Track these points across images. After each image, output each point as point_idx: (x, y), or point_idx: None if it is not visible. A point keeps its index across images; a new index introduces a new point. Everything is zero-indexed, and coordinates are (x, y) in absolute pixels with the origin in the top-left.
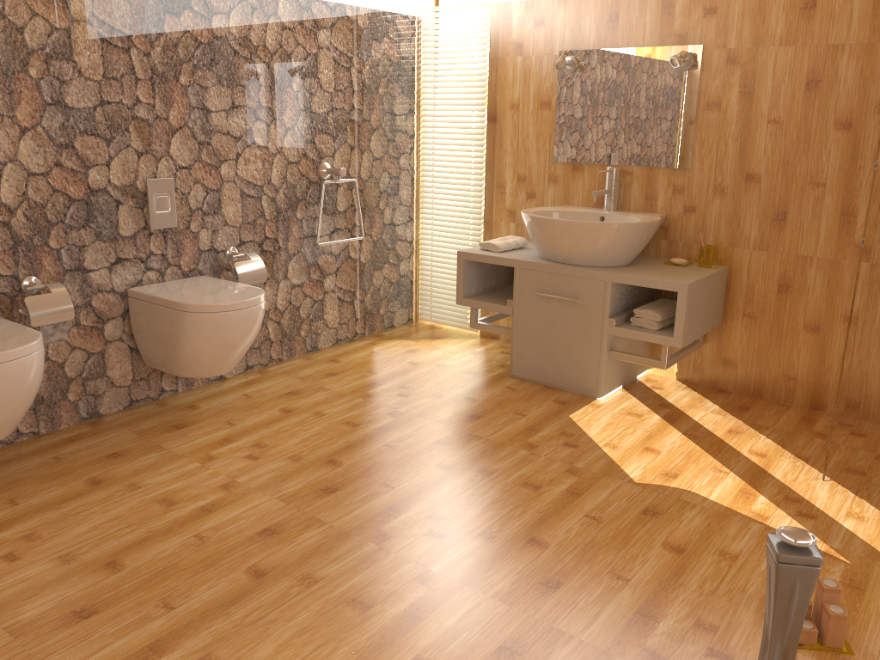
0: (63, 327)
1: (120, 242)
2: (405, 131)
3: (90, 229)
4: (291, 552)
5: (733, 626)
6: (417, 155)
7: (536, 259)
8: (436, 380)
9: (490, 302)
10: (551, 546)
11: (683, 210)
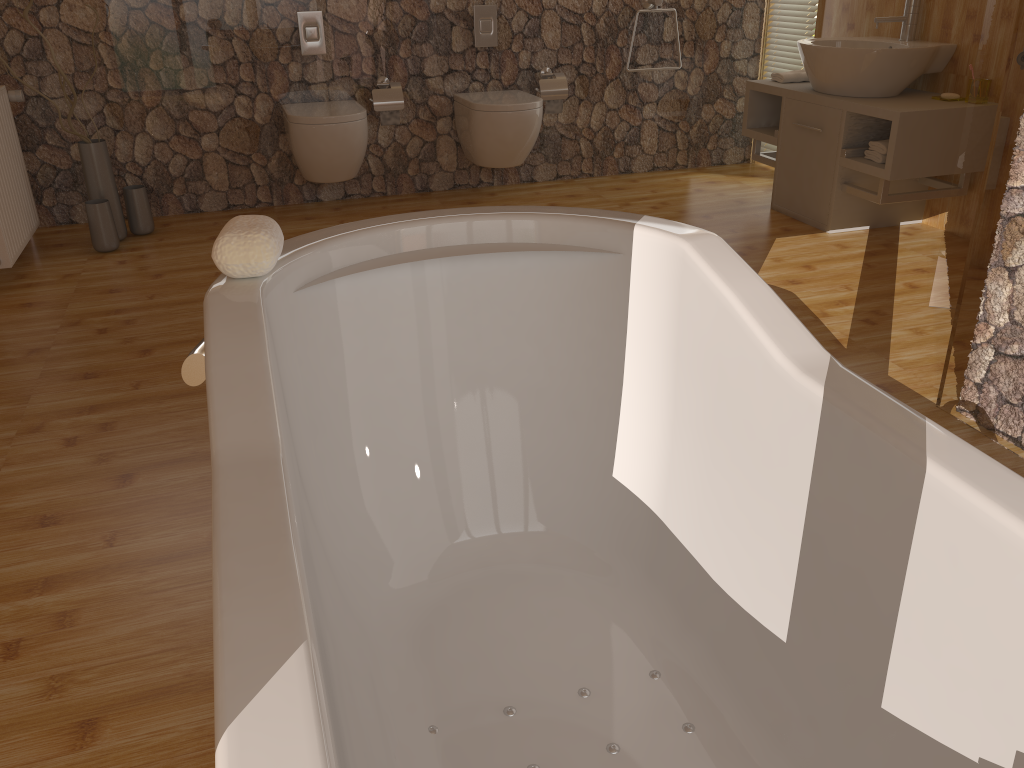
0: (396, 115)
1: (450, 56)
2: None
3: (427, 44)
4: None
5: None
6: None
7: (803, 89)
8: (699, 203)
9: (764, 133)
10: None
11: (972, 39)
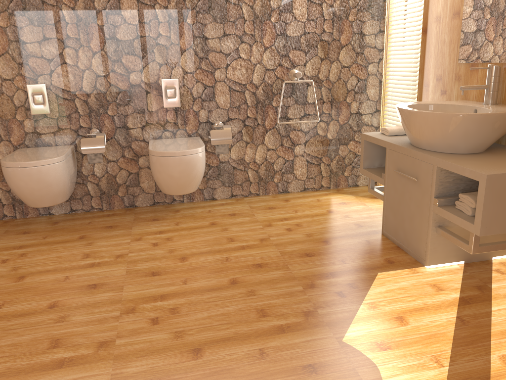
0: (99, 156)
1: (145, 114)
2: (371, 46)
3: (128, 106)
4: (82, 300)
5: None
6: (383, 63)
7: (402, 143)
8: (326, 225)
9: (375, 174)
10: (200, 360)
11: None
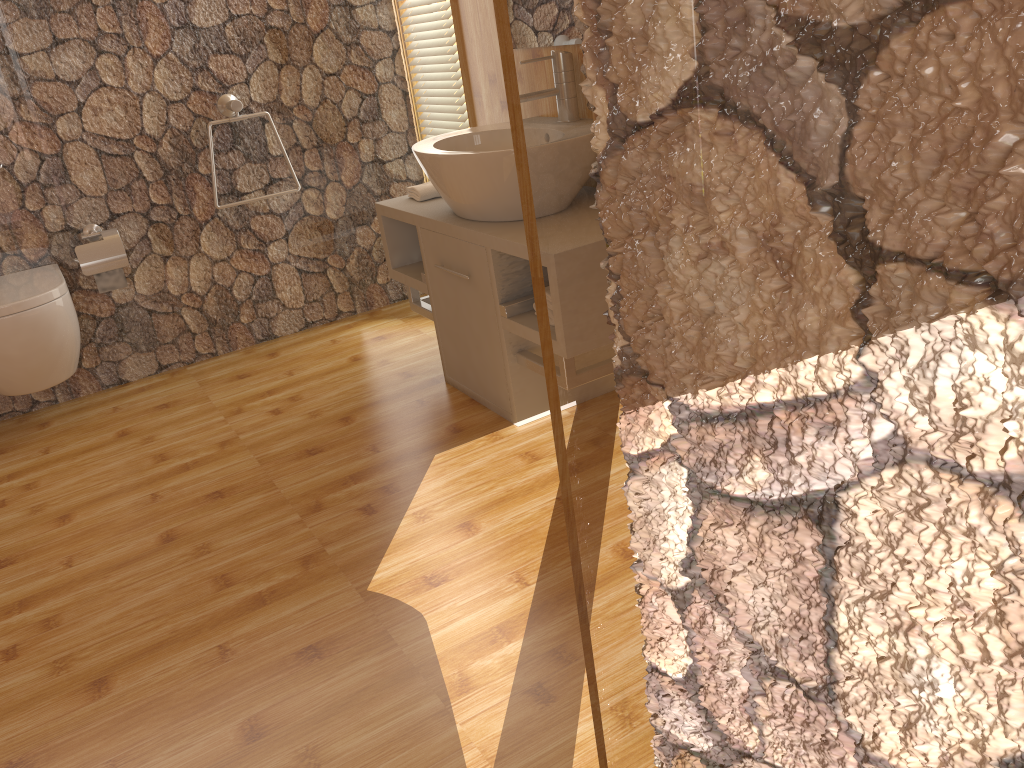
0: None
1: None
2: (371, 27)
3: None
4: None
5: None
6: (402, 58)
7: (440, 213)
8: (348, 387)
9: (412, 276)
10: (106, 698)
11: None
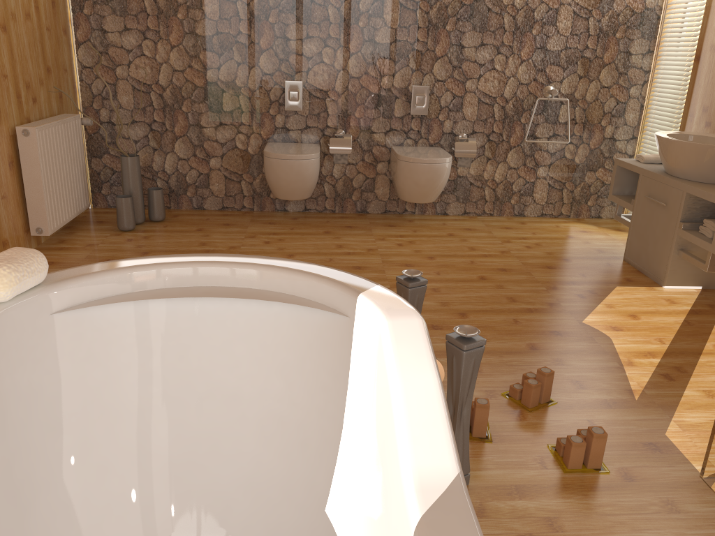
0: (345, 157)
1: (391, 119)
2: (637, 67)
3: (376, 109)
4: None
5: (489, 376)
6: (647, 87)
7: (656, 170)
8: (566, 247)
9: (624, 200)
10: (466, 319)
11: None
